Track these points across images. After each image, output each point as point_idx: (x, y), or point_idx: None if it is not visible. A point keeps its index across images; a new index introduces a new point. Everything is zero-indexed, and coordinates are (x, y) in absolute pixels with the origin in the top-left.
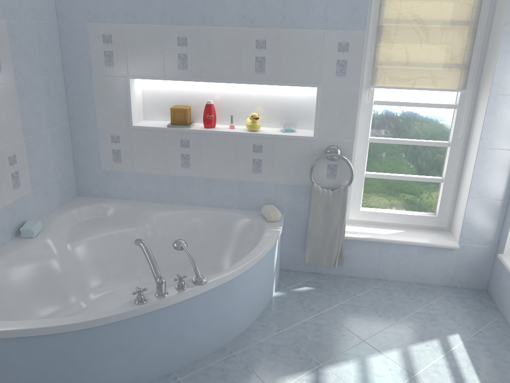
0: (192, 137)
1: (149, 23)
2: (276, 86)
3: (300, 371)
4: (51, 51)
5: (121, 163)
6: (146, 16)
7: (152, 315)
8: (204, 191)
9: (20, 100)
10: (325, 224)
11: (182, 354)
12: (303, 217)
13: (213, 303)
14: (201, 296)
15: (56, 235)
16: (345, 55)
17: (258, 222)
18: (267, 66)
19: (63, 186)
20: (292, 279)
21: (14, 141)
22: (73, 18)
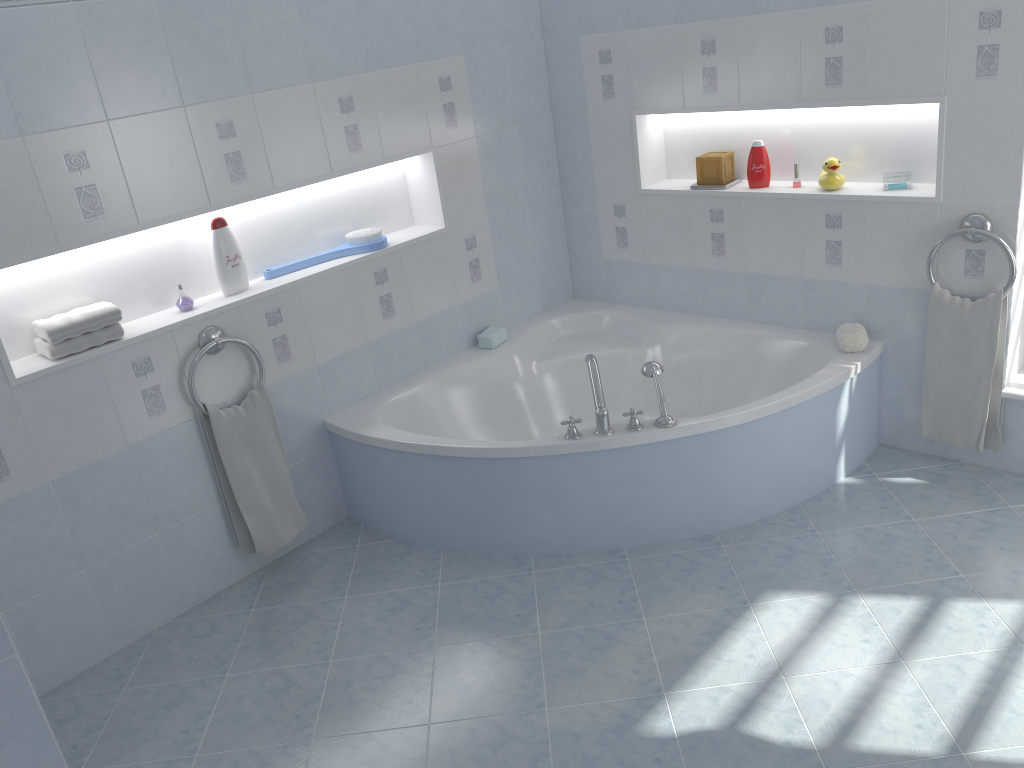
0: (728, 204)
1: (659, 24)
2: (879, 105)
3: (812, 590)
4: (531, 85)
5: (628, 249)
6: (655, 13)
7: (587, 459)
8: (748, 295)
9: (483, 162)
10: (957, 365)
11: (636, 526)
12: (921, 350)
13: (687, 462)
14: (665, 446)
15: (522, 349)
16: (994, 34)
17: (826, 352)
18: (846, 73)
19: (548, 283)
20: (891, 462)
21: (473, 218)
22: (562, 32)
